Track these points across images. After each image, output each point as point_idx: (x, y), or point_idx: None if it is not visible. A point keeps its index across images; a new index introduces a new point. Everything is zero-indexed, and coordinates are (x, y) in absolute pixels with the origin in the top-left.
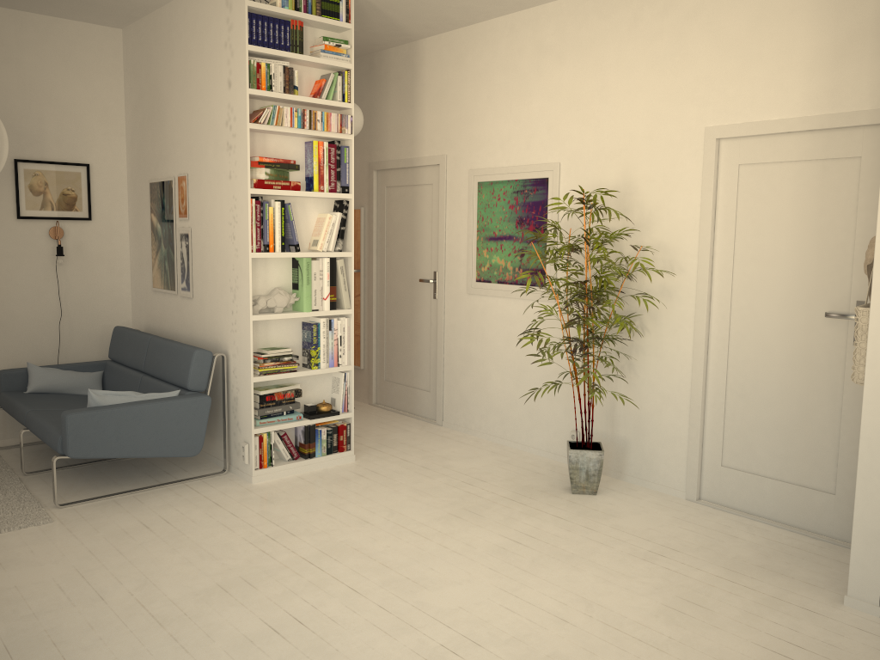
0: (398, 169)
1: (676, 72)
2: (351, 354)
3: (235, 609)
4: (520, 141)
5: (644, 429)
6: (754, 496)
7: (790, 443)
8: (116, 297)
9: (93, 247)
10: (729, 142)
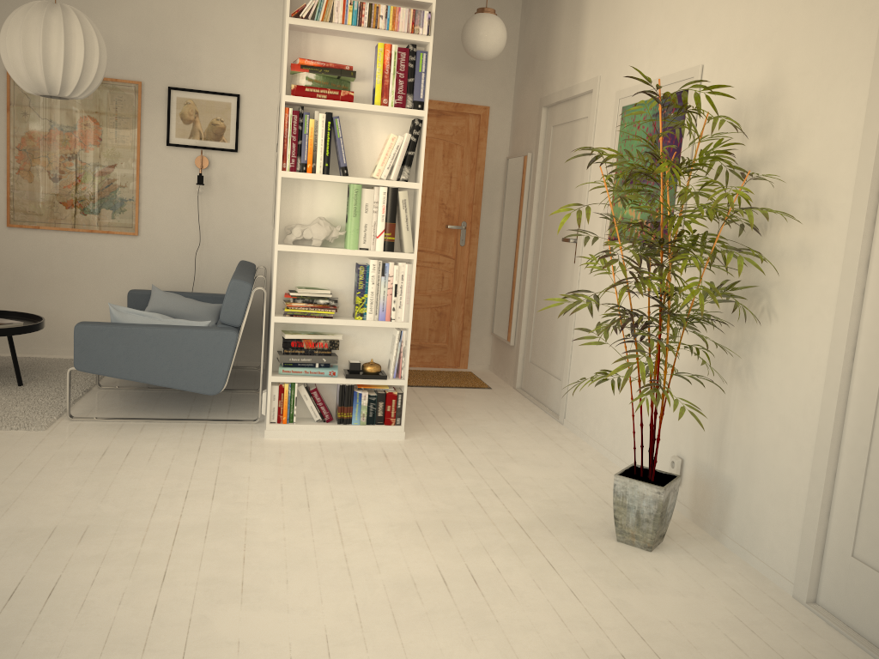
0: (563, 103)
1: None
2: (409, 309)
3: (22, 558)
4: (667, 42)
5: (754, 470)
6: None
7: None
8: (256, 233)
9: (237, 180)
10: None
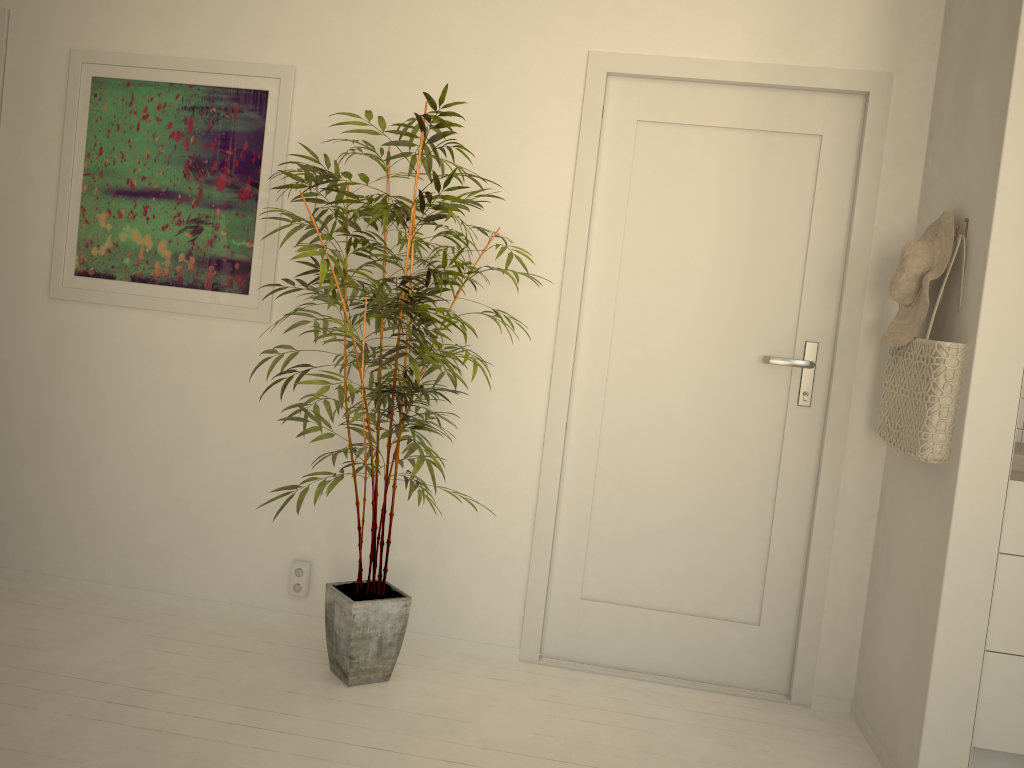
0: None
1: None
2: None
3: None
4: (204, 13)
5: (445, 548)
6: (633, 641)
7: (694, 553)
8: None
9: None
10: (623, 82)
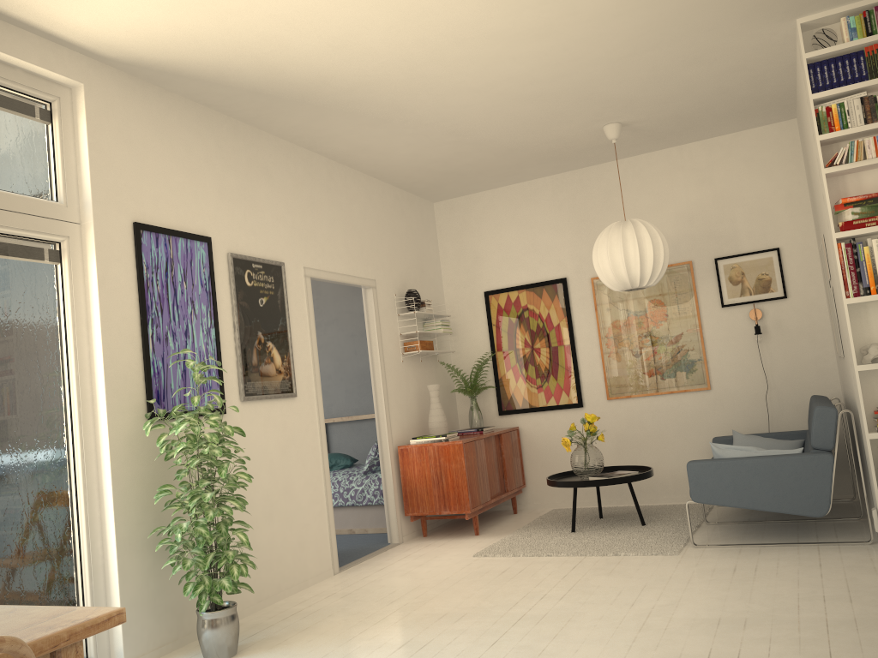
0: None
1: None
2: None
3: (703, 637)
4: None
5: None
6: None
7: None
8: (821, 368)
9: (791, 323)
10: None
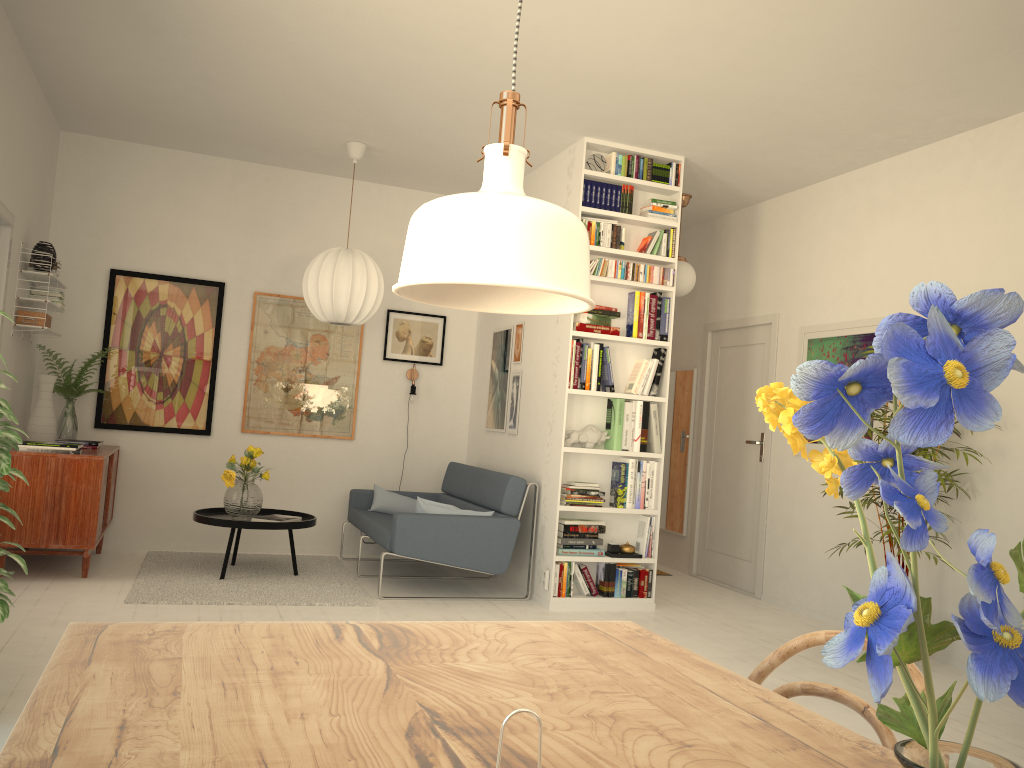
0: (732, 330)
1: (1009, 220)
2: (658, 498)
3: None
4: (851, 296)
5: None
6: None
7: None
8: (454, 437)
9: (440, 390)
10: None
